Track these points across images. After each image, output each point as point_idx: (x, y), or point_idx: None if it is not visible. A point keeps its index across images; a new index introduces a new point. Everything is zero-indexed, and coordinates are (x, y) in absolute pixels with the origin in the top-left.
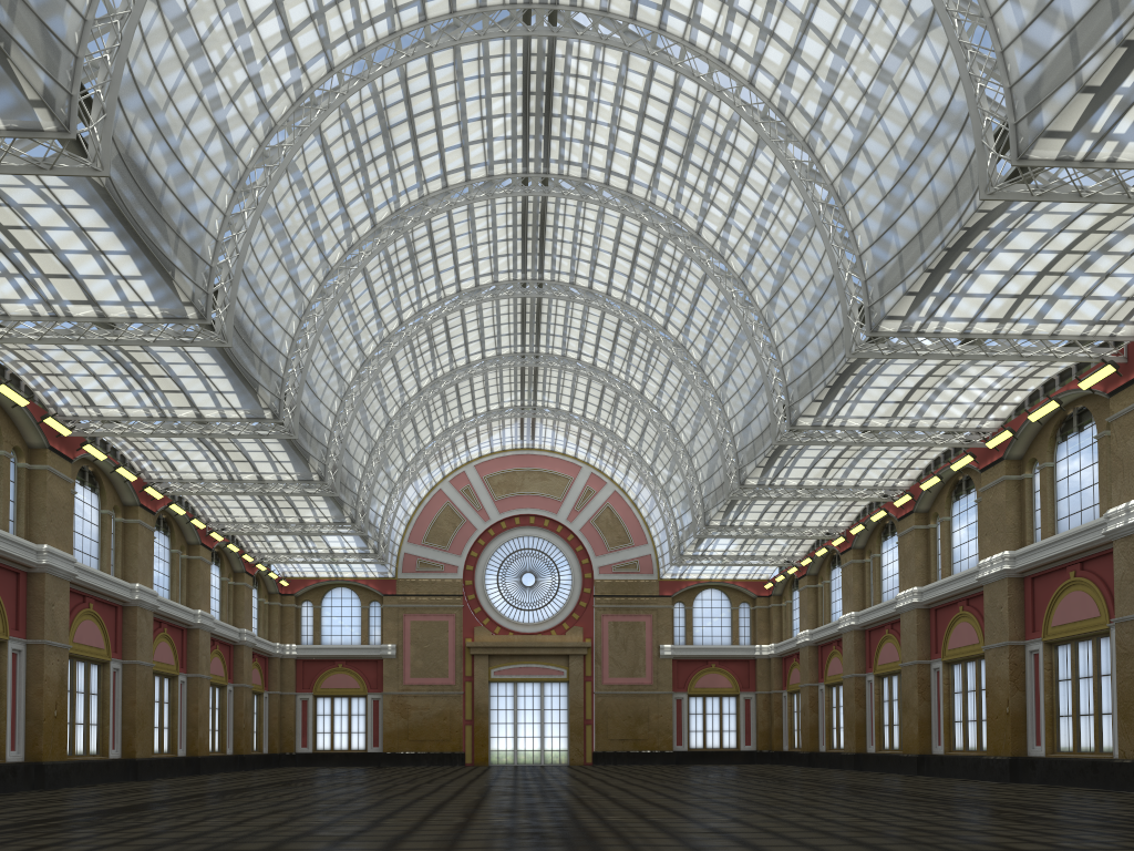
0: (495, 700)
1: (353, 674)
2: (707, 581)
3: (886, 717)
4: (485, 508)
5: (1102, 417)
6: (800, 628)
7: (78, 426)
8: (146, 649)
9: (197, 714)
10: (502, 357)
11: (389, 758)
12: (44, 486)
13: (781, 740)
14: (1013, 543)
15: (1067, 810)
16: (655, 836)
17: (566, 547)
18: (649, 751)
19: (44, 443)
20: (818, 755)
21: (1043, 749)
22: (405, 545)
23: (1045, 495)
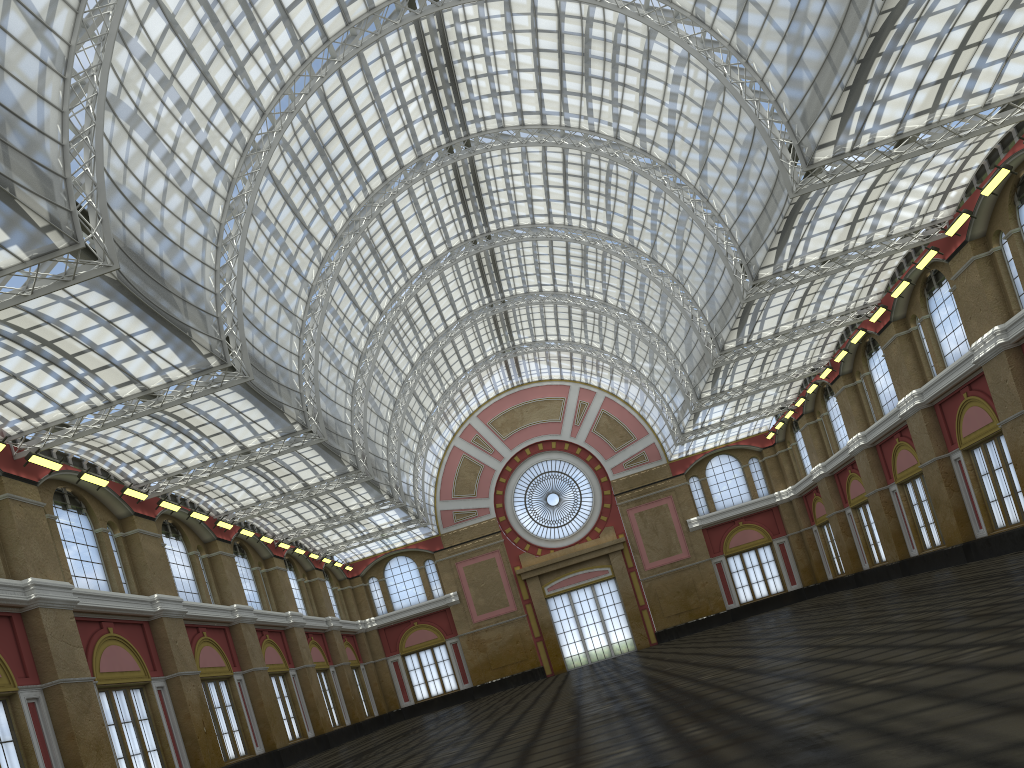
0: (556, 613)
1: (429, 627)
2: (712, 450)
3: (920, 519)
4: (497, 449)
5: None
6: (811, 465)
7: (150, 488)
8: (258, 657)
9: (313, 698)
10: (473, 312)
11: (480, 690)
12: (140, 547)
13: (823, 571)
14: (1001, 317)
15: None
16: (754, 679)
17: (577, 461)
18: (705, 617)
19: (130, 511)
20: (864, 573)
21: None
22: (439, 504)
23: (1020, 261)
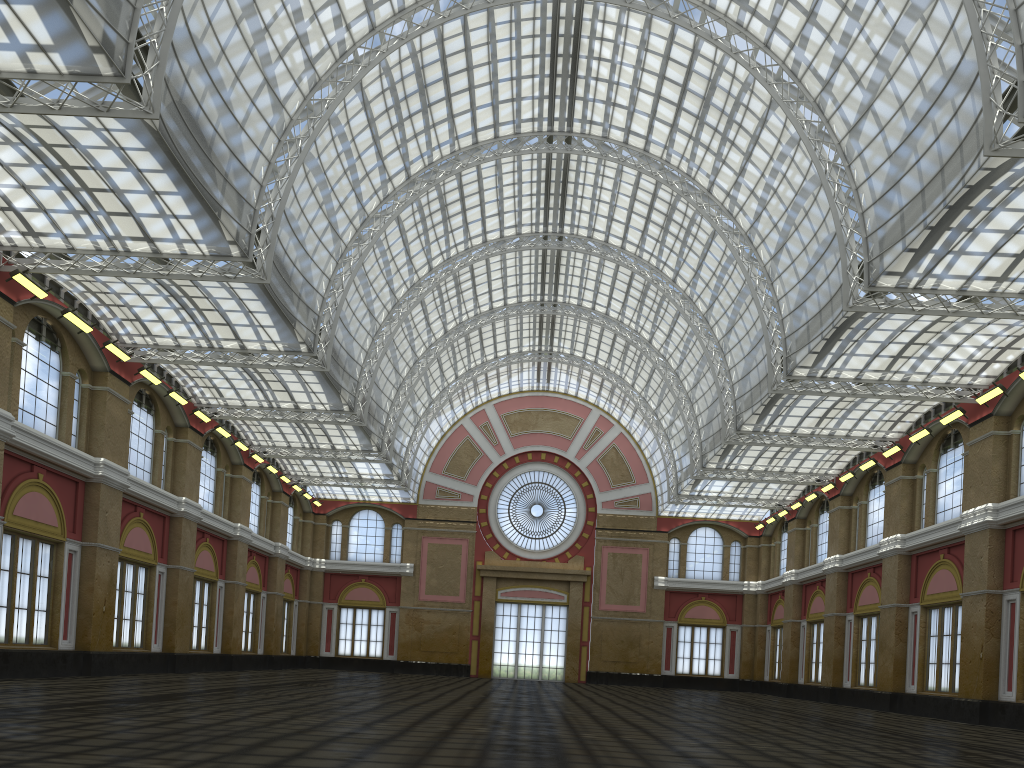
0: (500, 619)
1: (374, 588)
2: (701, 519)
3: (863, 655)
4: (501, 443)
5: None
6: (786, 568)
7: (136, 353)
8: (189, 556)
9: (232, 616)
10: (522, 304)
11: (402, 666)
12: (104, 406)
13: (762, 671)
14: (997, 496)
15: None
16: (622, 756)
17: (573, 483)
18: (638, 674)
19: (106, 367)
20: (797, 686)
21: (1014, 695)
22: (427, 474)
23: None
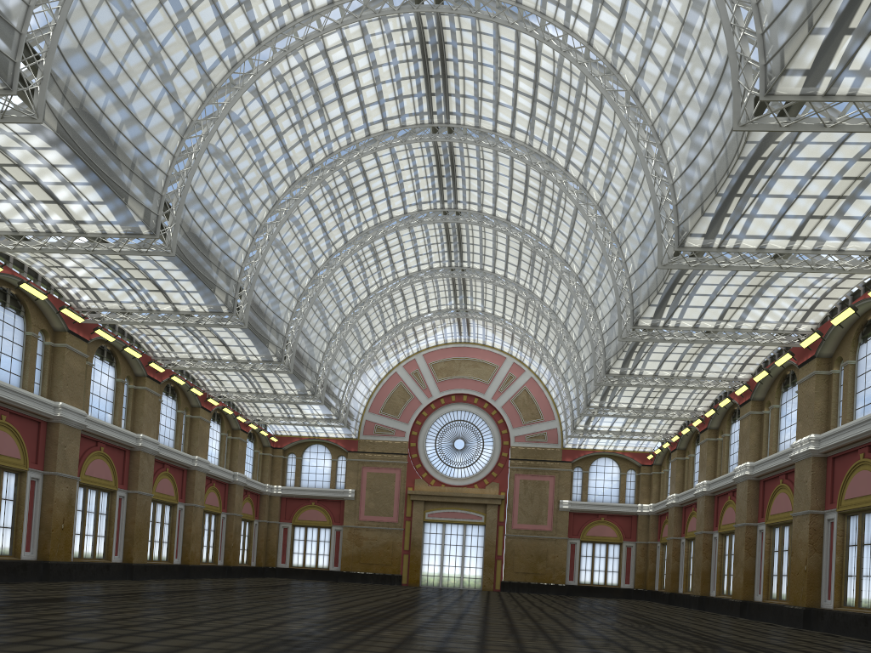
0: (428, 536)
1: (322, 510)
2: (601, 451)
3: (725, 568)
4: (429, 387)
5: None
6: (669, 492)
7: (92, 315)
8: (147, 483)
9: (190, 533)
10: (434, 270)
11: (344, 576)
12: (63, 359)
13: (653, 582)
14: (819, 428)
15: None
16: (375, 650)
17: (490, 420)
18: (546, 584)
19: (64, 328)
20: (676, 595)
21: (832, 603)
22: (367, 414)
23: (847, 388)
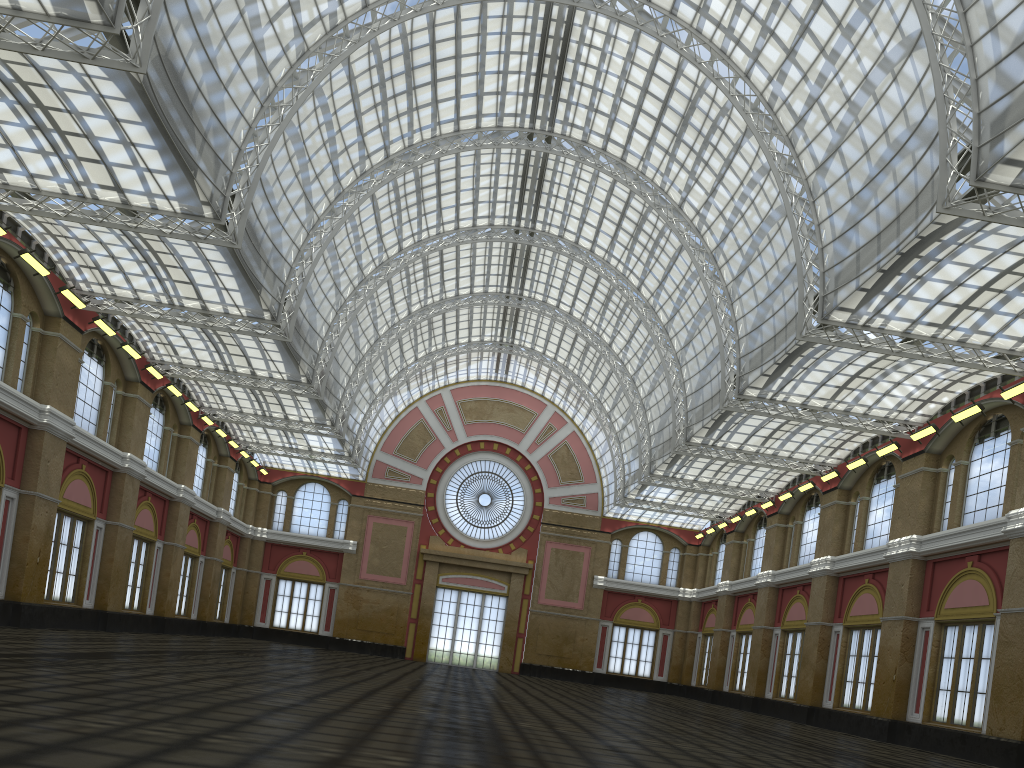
0: (440, 604)
1: (315, 562)
2: (644, 524)
3: (786, 668)
4: (455, 429)
5: (1018, 426)
6: (721, 578)
7: (92, 301)
8: (129, 514)
9: (168, 578)
10: (488, 294)
11: (337, 643)
12: (54, 352)
13: (690, 676)
14: (922, 529)
15: None
16: (558, 746)
17: (522, 476)
18: (571, 669)
19: (59, 313)
20: (721, 694)
21: (920, 717)
22: (378, 453)
23: (957, 490)
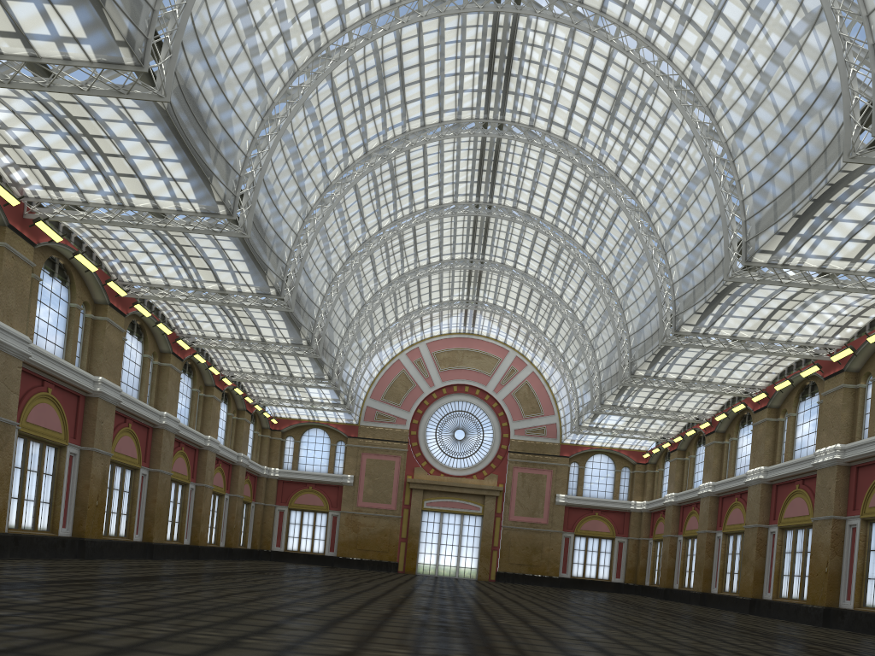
0: (425, 525)
1: (320, 495)
2: (598, 447)
3: (729, 566)
4: (431, 376)
5: None
6: (667, 491)
7: (132, 289)
8: (167, 462)
9: (201, 514)
10: (455, 261)
11: (340, 561)
12: (103, 333)
13: (644, 577)
14: (845, 438)
15: (863, 652)
16: (533, 637)
17: (491, 412)
18: (540, 575)
19: (106, 301)
20: (672, 591)
21: (852, 603)
22: (368, 400)
23: (874, 402)
